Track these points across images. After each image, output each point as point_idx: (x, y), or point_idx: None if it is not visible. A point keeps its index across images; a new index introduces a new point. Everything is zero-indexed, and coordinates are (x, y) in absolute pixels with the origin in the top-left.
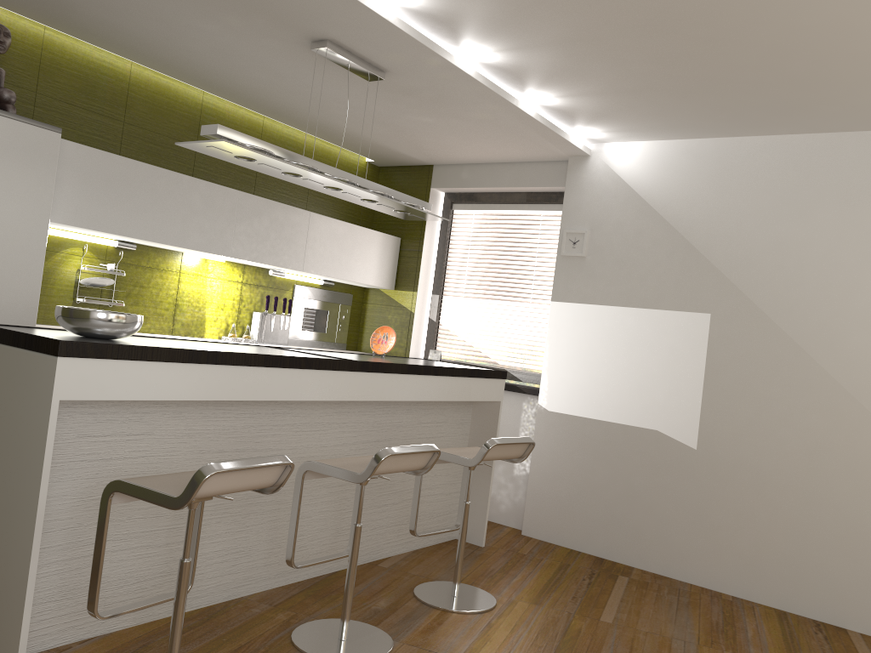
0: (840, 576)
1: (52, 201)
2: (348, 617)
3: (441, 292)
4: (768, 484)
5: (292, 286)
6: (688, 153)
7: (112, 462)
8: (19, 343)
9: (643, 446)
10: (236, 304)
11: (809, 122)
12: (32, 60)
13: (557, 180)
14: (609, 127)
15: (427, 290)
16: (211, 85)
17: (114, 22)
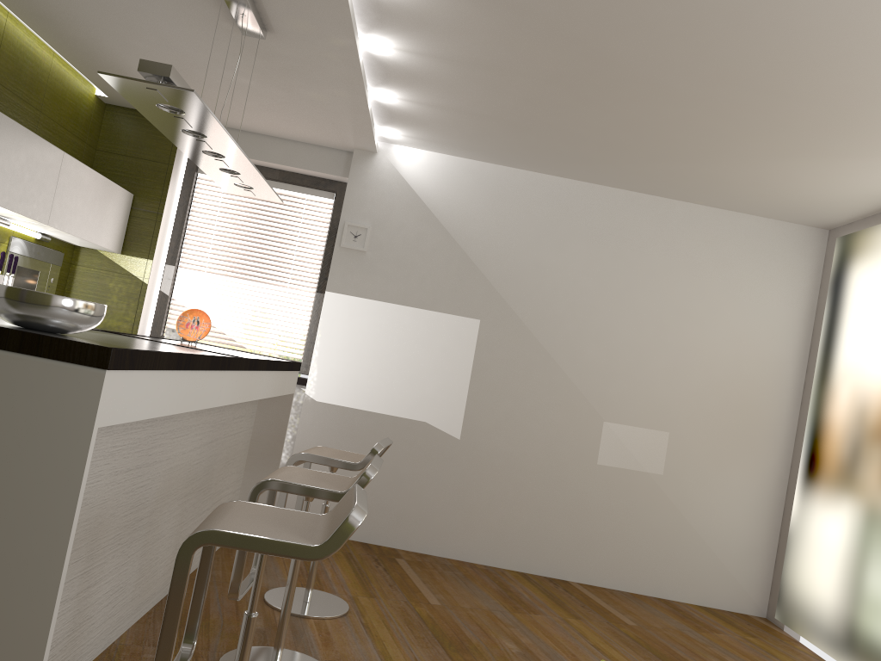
0: (566, 540)
1: None
2: (284, 644)
3: (177, 263)
4: (517, 468)
5: (8, 238)
6: (470, 172)
7: None
8: (5, 343)
9: (411, 437)
10: None
11: (580, 171)
12: None
13: (335, 169)
14: (415, 133)
15: (160, 259)
16: None
17: None
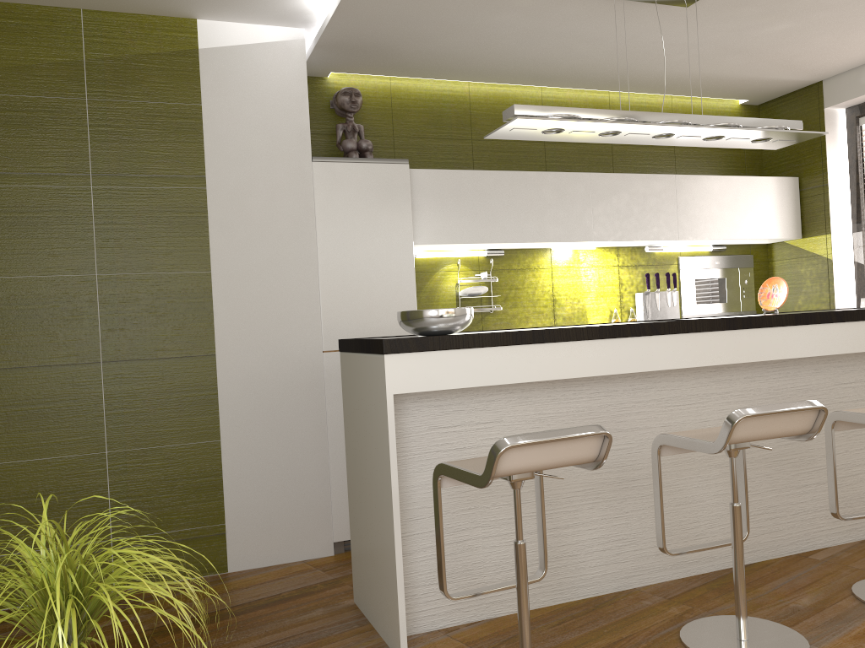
0: None
1: (411, 225)
2: (743, 614)
3: (864, 228)
4: None
5: (675, 260)
6: None
7: (466, 451)
8: (364, 348)
9: None
10: (616, 289)
11: None
12: (385, 110)
13: None
14: None
15: (845, 229)
16: (542, 78)
17: (432, 49)
